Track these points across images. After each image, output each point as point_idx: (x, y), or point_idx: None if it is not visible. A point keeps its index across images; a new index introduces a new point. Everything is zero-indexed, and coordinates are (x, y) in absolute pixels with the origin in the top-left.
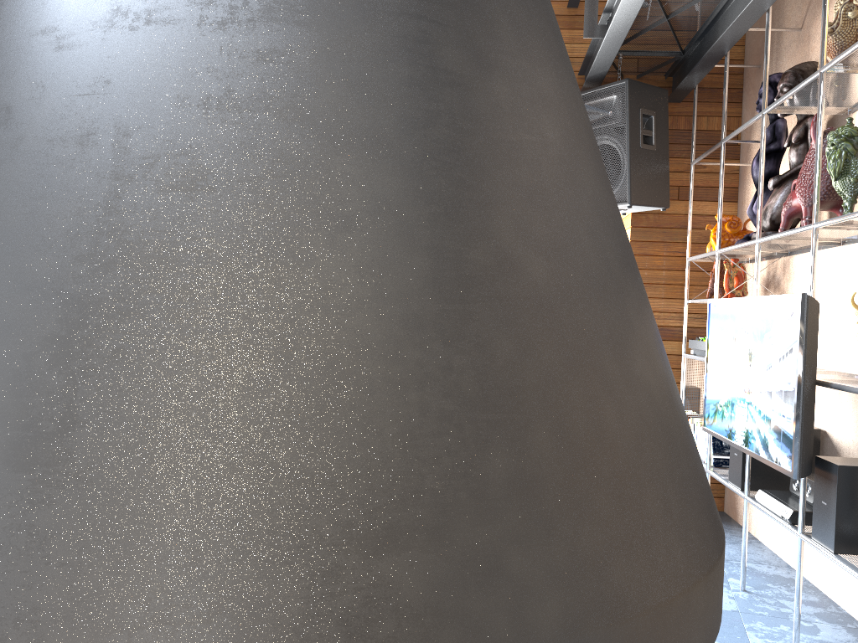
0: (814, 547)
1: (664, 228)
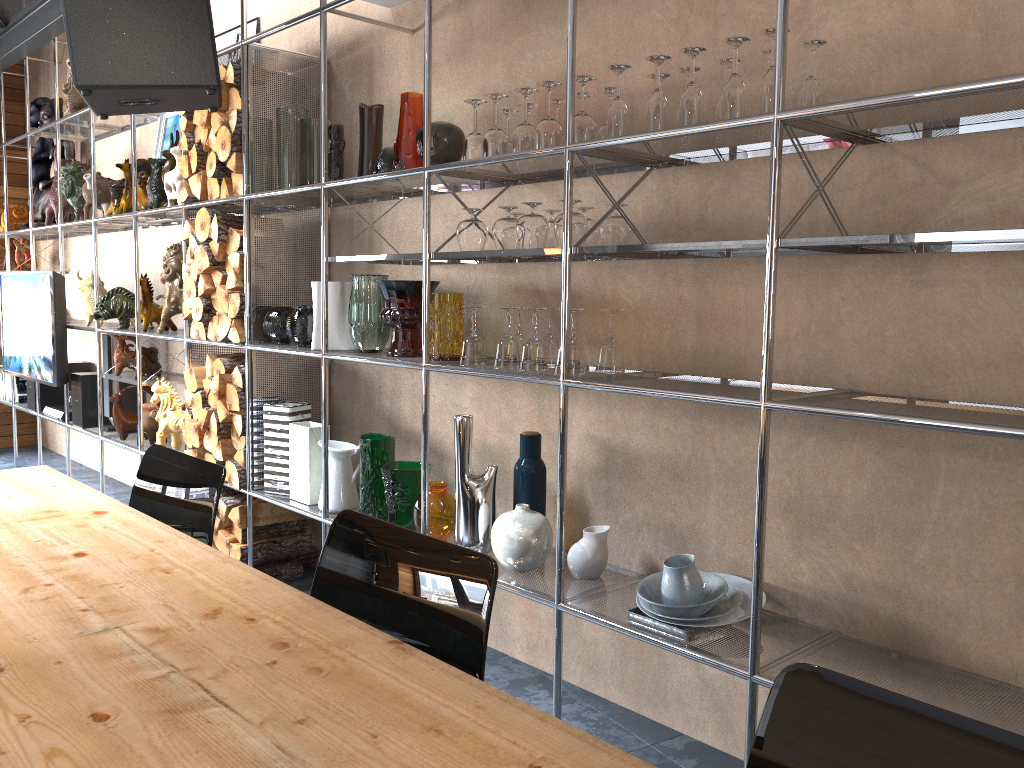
0: (73, 428)
1: None
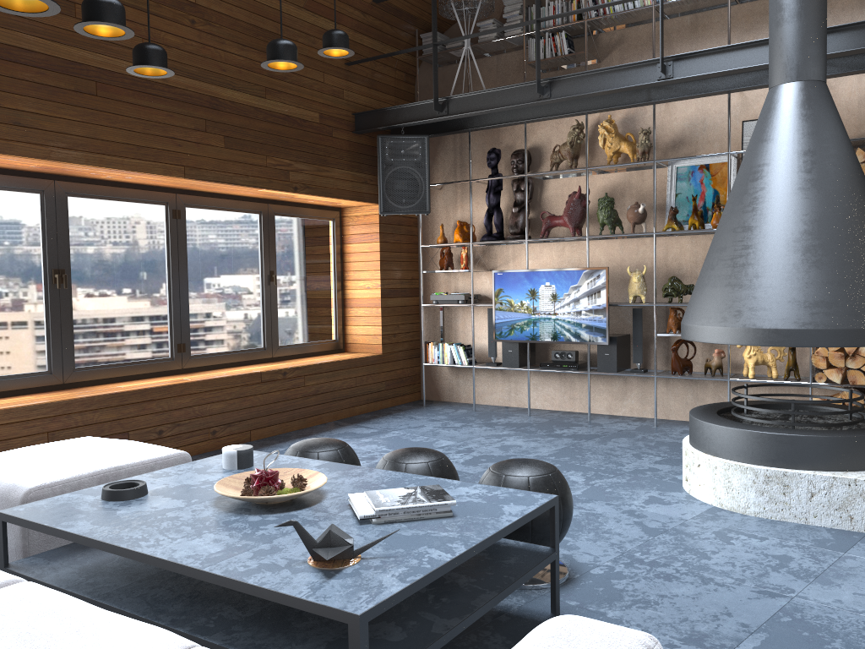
0: (604, 373)
1: (392, 225)
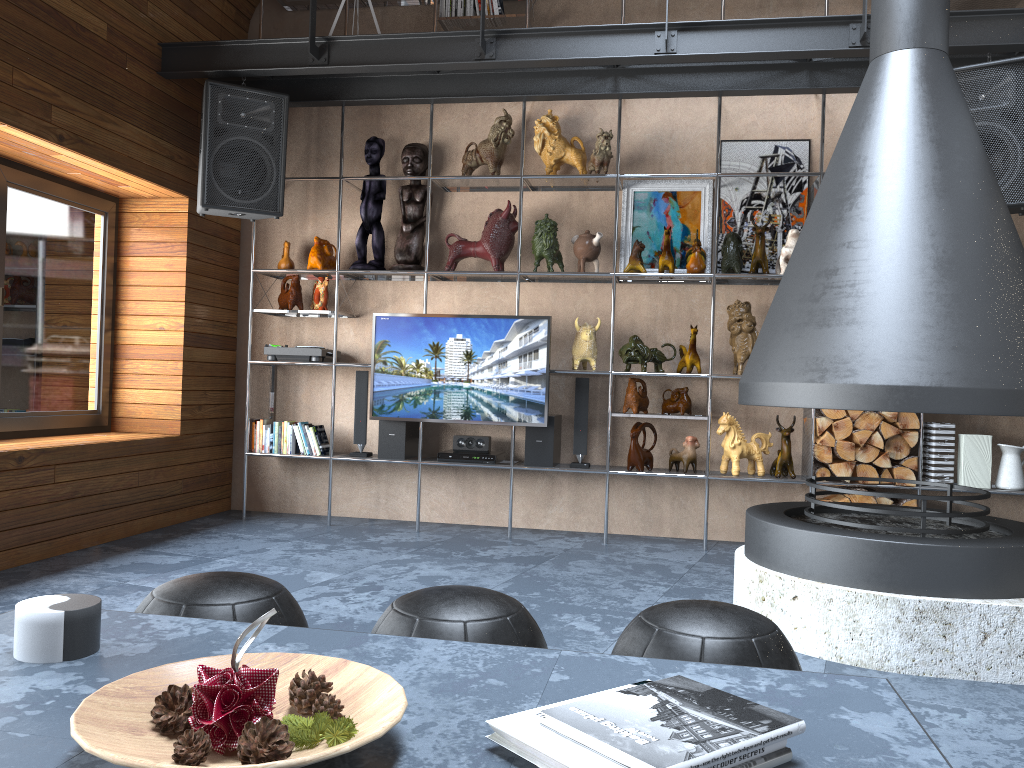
0: (535, 468)
1: (206, 234)
